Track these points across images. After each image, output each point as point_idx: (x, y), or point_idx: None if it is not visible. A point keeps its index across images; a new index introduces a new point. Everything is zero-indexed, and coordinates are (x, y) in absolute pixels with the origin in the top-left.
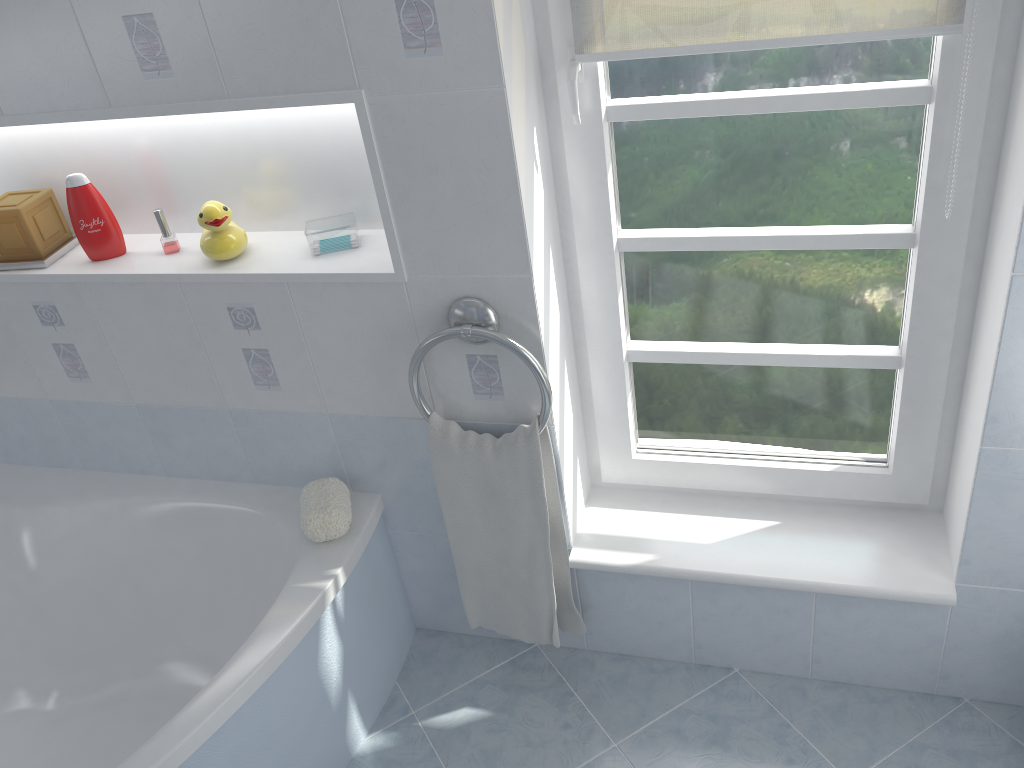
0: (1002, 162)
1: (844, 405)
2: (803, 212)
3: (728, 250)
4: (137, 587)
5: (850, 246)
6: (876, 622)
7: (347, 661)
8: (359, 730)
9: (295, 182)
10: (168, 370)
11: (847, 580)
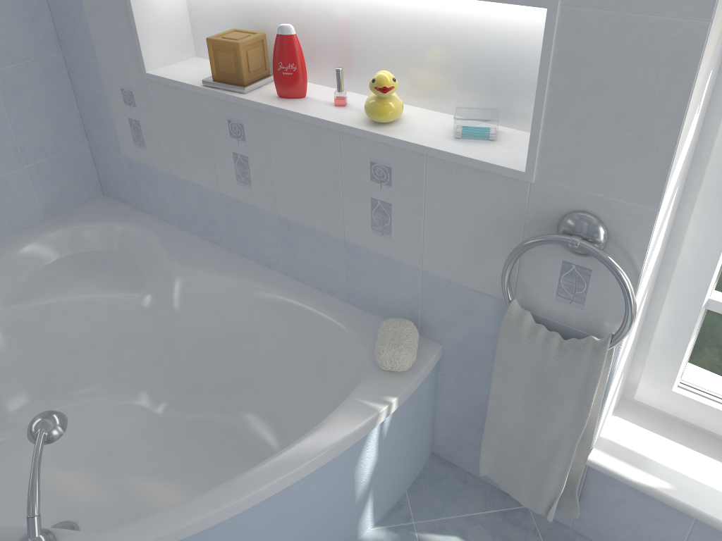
0: None
1: None
2: None
3: None
4: (240, 349)
5: None
6: None
7: (377, 469)
8: (368, 521)
9: (456, 71)
10: (309, 197)
11: None
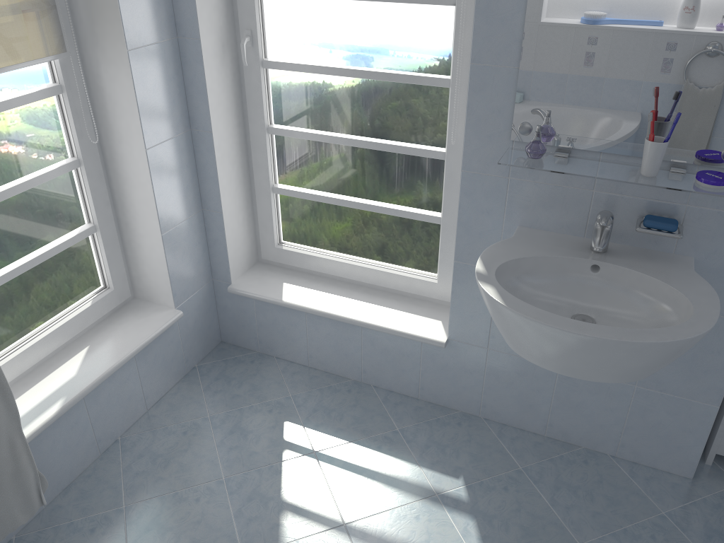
0: (100, 113)
1: (82, 265)
2: (30, 165)
3: (1, 201)
4: None
5: (57, 175)
6: (159, 353)
7: None
8: None
9: None
10: None
11: (146, 336)
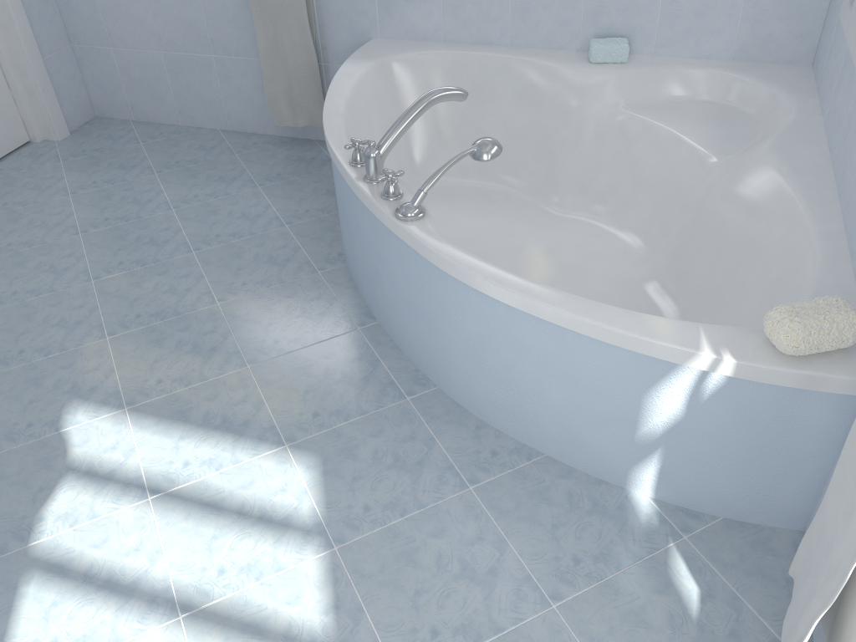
0: None
1: None
2: None
3: None
4: (737, 263)
5: None
6: None
7: (678, 430)
8: (646, 484)
9: None
10: None
11: None
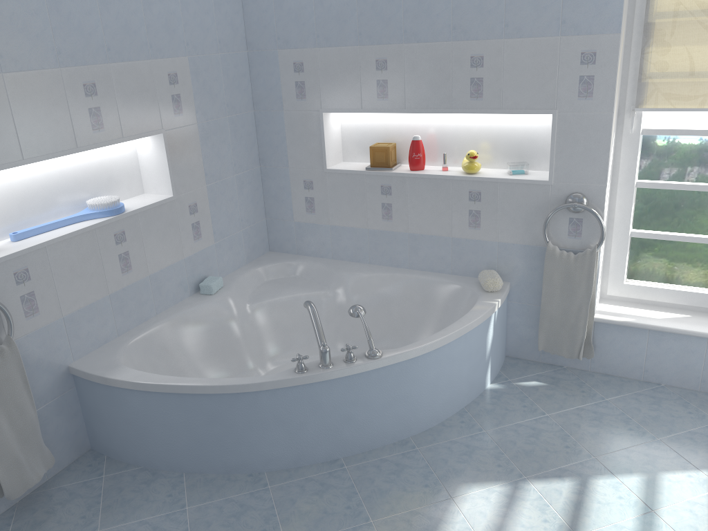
0: None
1: None
2: None
3: (683, 190)
4: (389, 312)
5: None
6: None
7: (492, 343)
8: (488, 379)
9: (502, 149)
10: (430, 217)
11: None
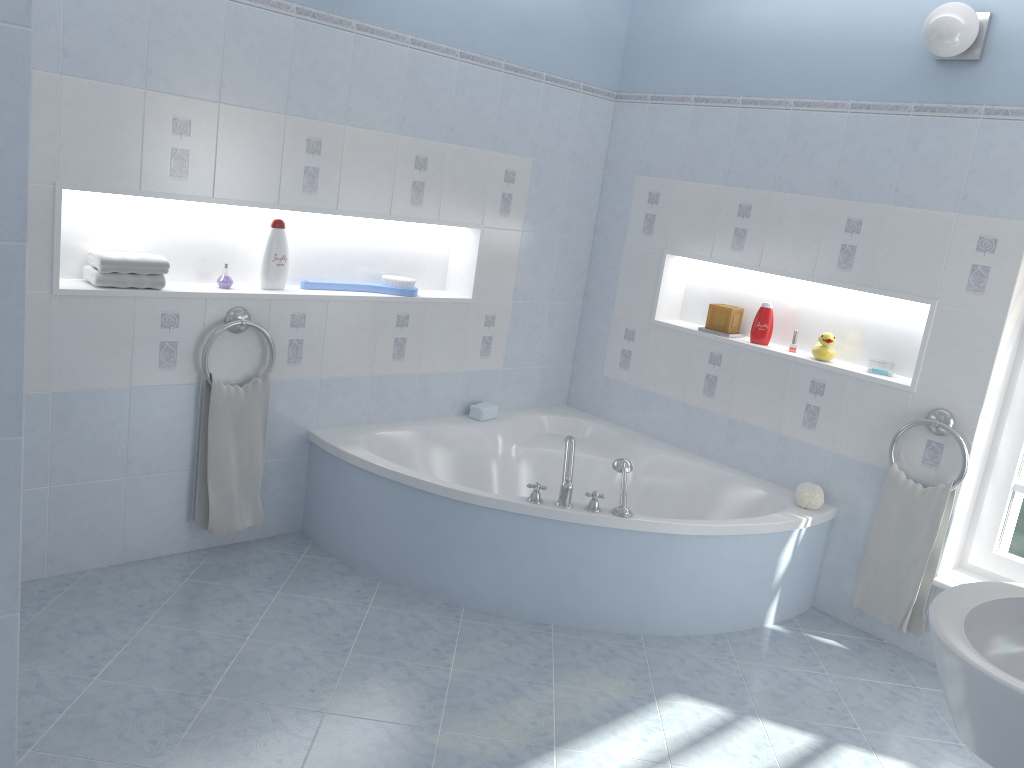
0: None
1: None
2: None
3: None
4: (678, 506)
5: None
6: None
7: (787, 570)
8: (771, 616)
9: (869, 341)
10: (759, 403)
11: None
